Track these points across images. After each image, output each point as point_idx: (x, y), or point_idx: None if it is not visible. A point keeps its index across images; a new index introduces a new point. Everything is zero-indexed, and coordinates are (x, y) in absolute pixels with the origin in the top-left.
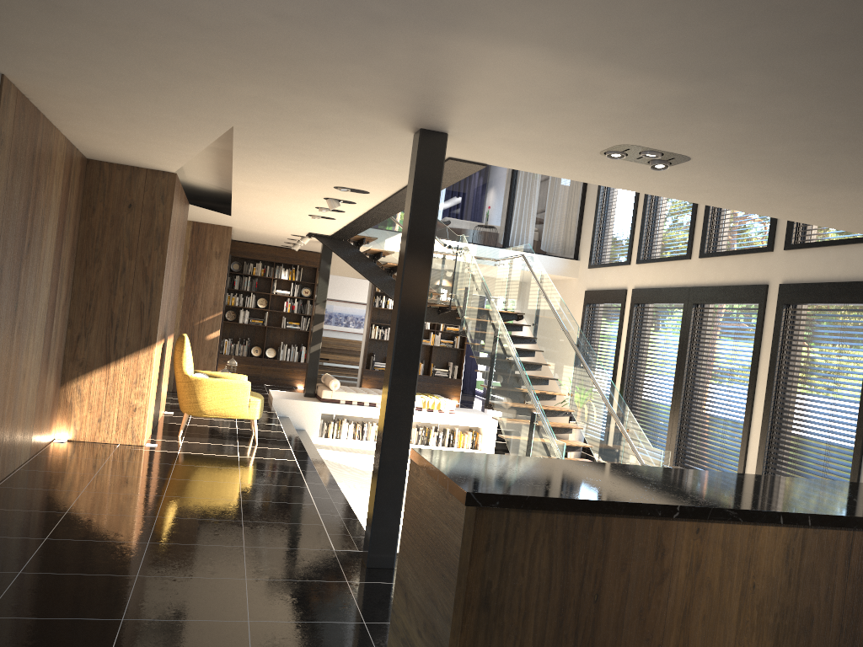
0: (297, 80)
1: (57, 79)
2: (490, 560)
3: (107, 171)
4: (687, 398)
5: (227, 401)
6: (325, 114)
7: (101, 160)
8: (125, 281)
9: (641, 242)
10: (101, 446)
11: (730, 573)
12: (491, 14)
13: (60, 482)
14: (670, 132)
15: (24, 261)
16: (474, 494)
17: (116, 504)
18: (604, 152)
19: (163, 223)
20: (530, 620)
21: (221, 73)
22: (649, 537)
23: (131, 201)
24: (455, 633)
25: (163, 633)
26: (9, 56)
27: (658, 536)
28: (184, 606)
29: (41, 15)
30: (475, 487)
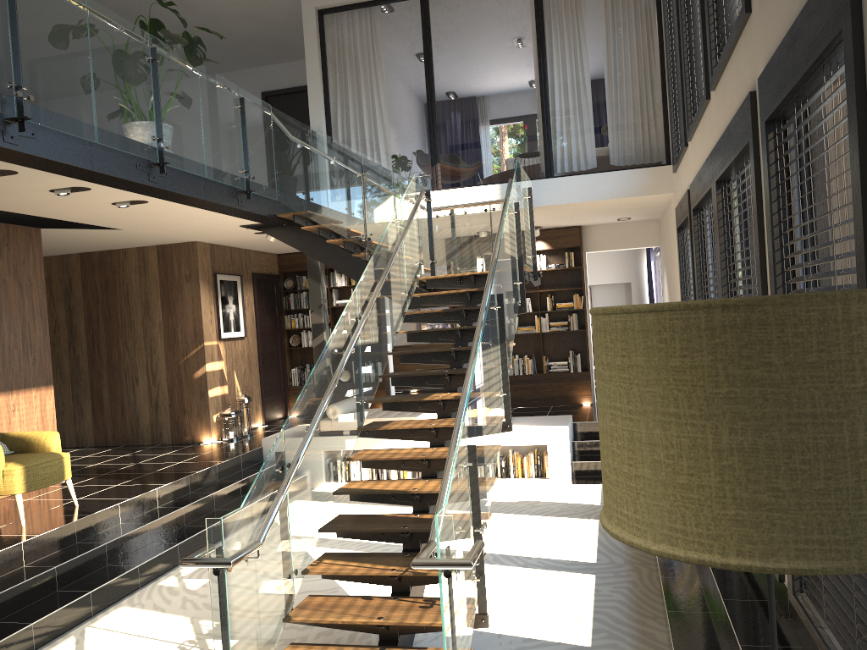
0: None
1: None
2: None
3: None
4: None
5: None
6: None
7: None
8: None
9: (685, 101)
10: None
11: None
12: None
13: None
14: None
15: None
16: None
17: None
18: None
19: None
20: None
21: None
22: None
23: None
24: None
25: None
26: None
27: None
28: None
29: None
30: None
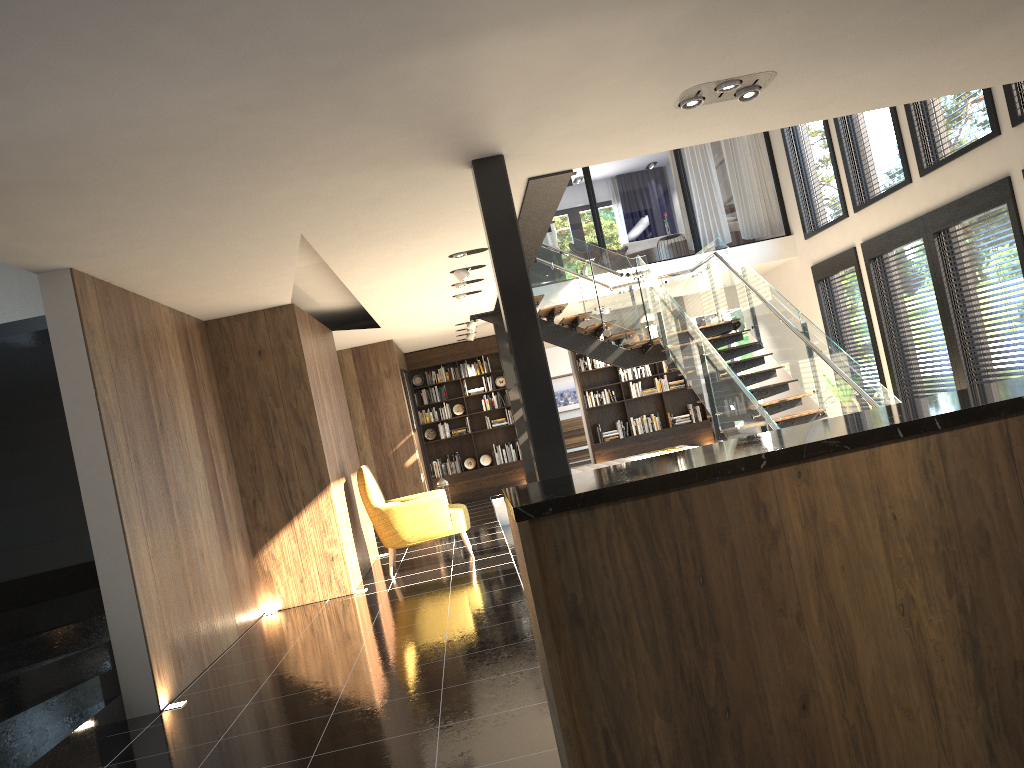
0: (316, 163)
1: (117, 253)
2: (565, 571)
3: (227, 326)
4: (967, 349)
5: (427, 521)
6: (371, 185)
7: (218, 317)
8: (280, 431)
9: (851, 185)
10: (310, 606)
11: (858, 510)
12: (428, 20)
13: (266, 650)
14: (723, 54)
15: (160, 441)
16: (522, 507)
17: (319, 655)
18: (677, 104)
19: (297, 358)
20: (633, 623)
21: (245, 186)
22: (741, 497)
23: (260, 348)
24: (551, 656)
25: (350, 759)
26: (62, 248)
27: (752, 493)
28: (376, 729)
29: (57, 199)
30: (529, 501)
